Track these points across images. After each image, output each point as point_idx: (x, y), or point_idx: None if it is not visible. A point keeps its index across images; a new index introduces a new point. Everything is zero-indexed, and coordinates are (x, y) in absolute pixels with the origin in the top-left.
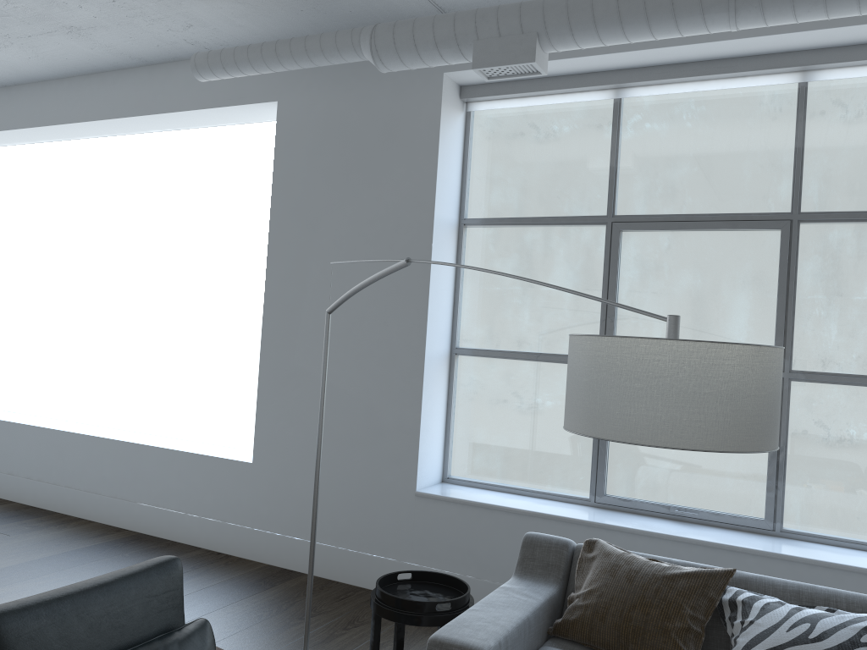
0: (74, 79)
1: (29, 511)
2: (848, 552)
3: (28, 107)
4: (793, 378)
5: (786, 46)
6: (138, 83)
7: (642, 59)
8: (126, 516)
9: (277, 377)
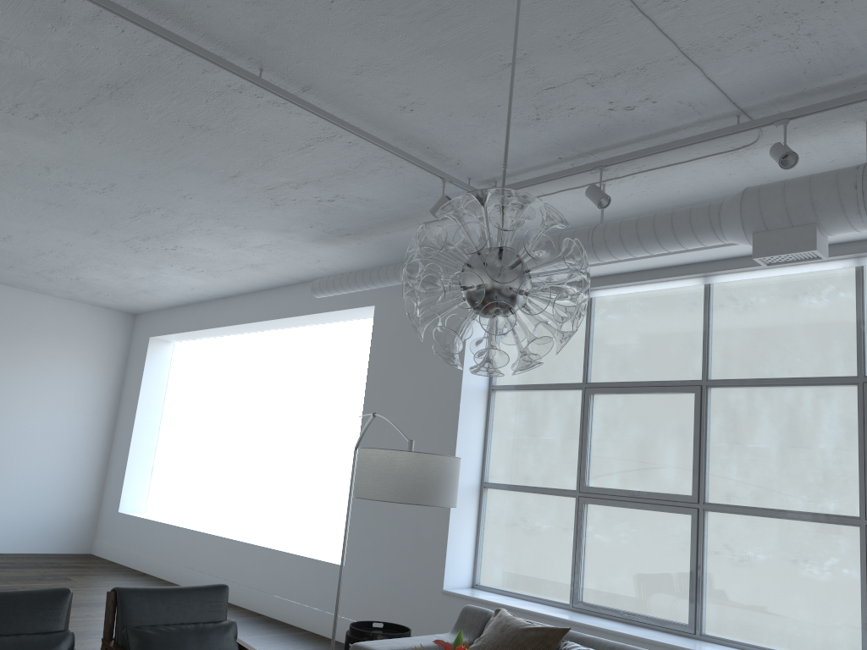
0: (262, 292)
1: None
2: None
3: (235, 311)
4: (706, 509)
5: (683, 260)
6: (297, 294)
7: (594, 272)
8: (265, 605)
9: (362, 501)
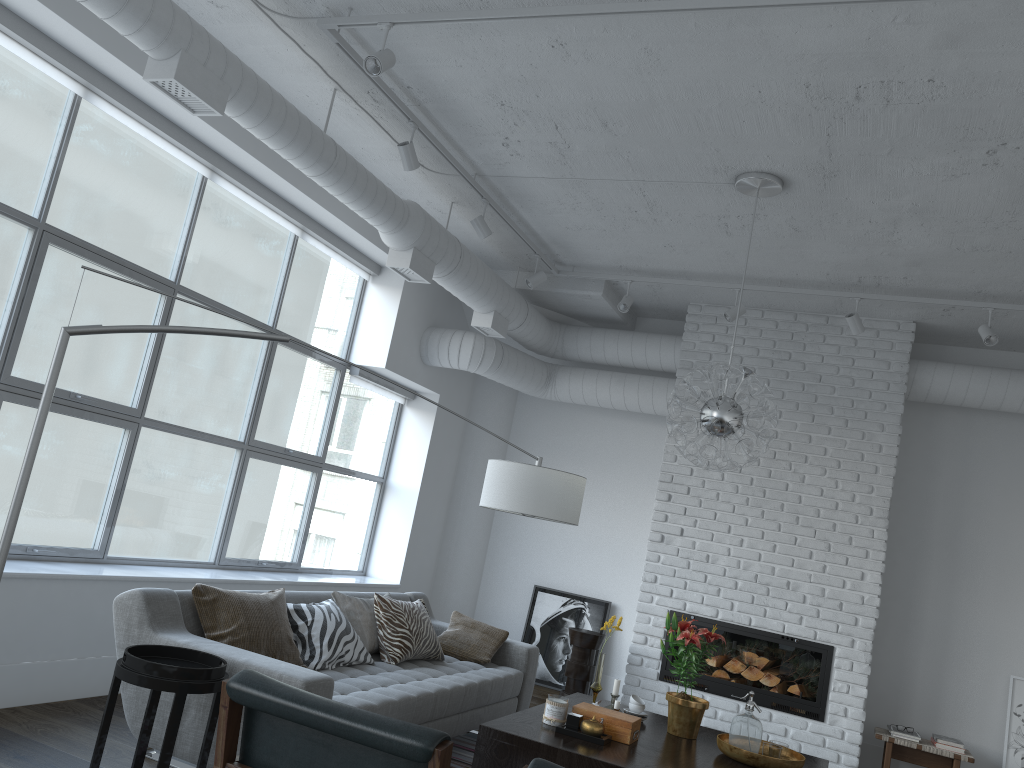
0: None
1: None
2: (156, 568)
3: None
4: (144, 424)
5: (228, 153)
6: None
7: (144, 91)
8: None
9: None
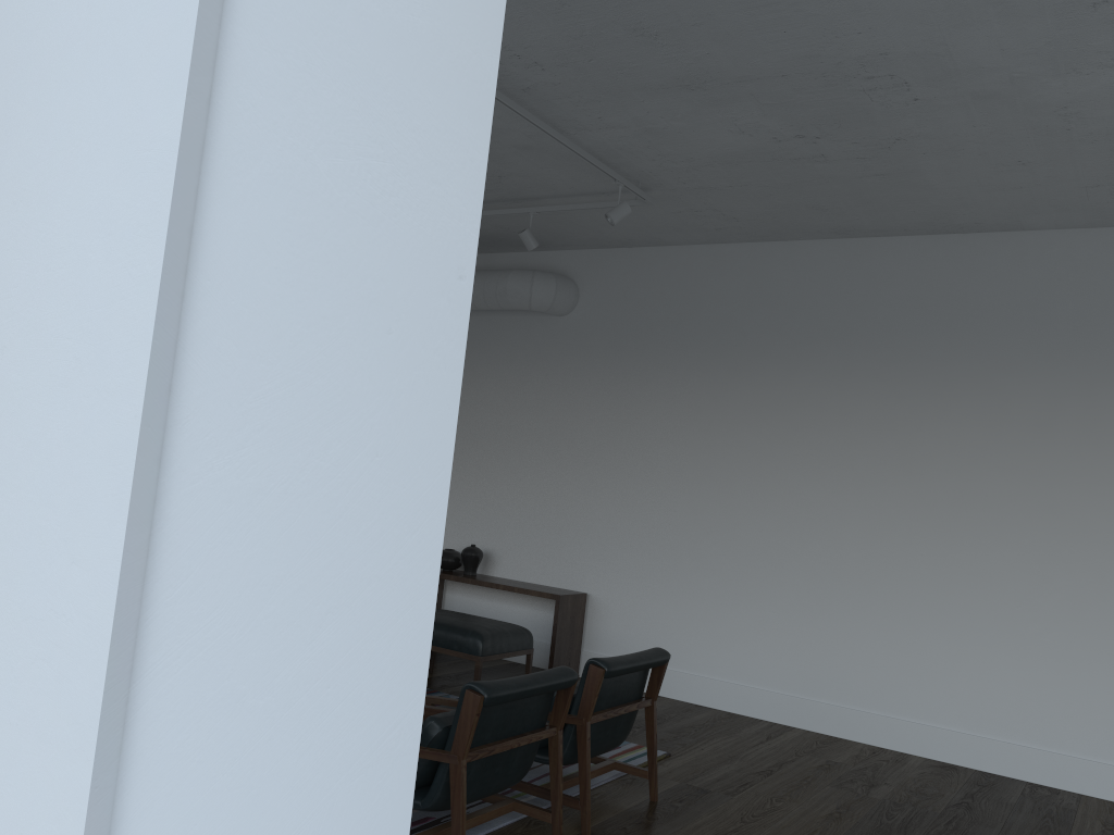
0: None
1: None
2: None
3: None
4: None
5: None
6: None
7: None
8: None
9: None
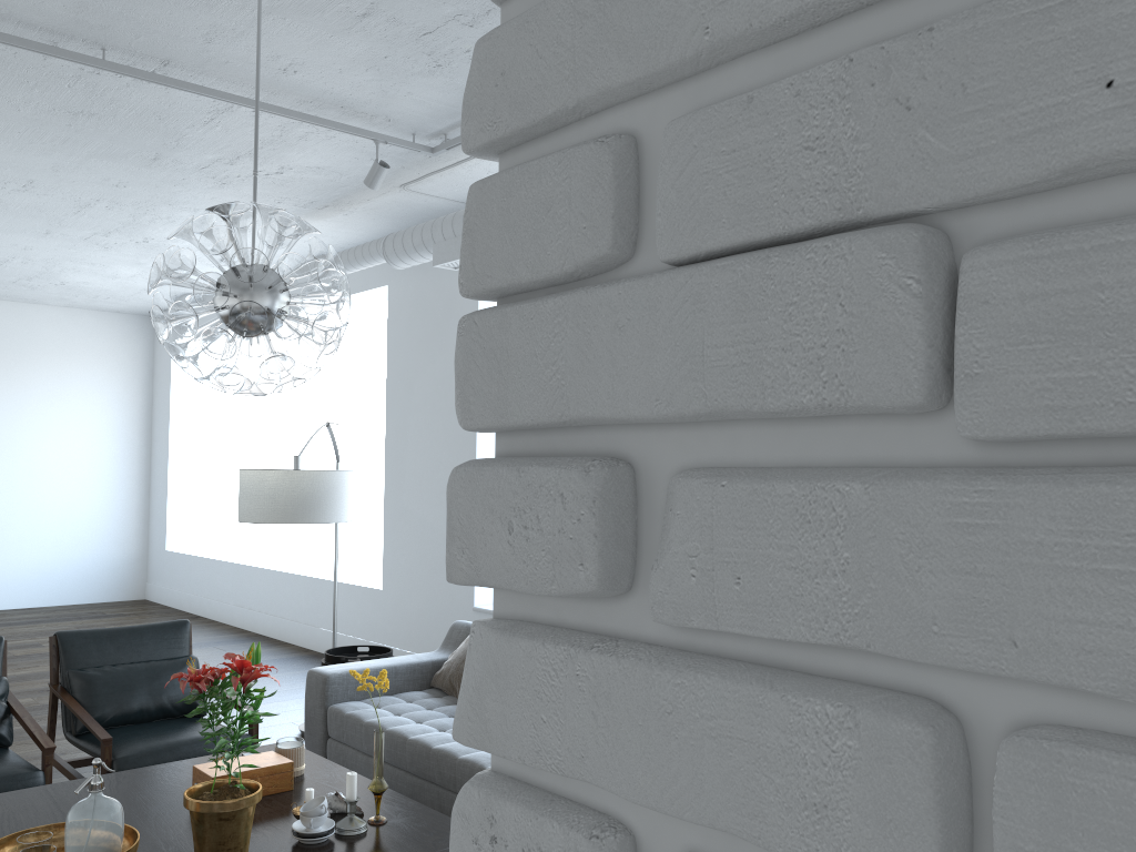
0: None
1: (255, 637)
2: None
3: None
4: None
5: None
6: None
7: None
8: (313, 639)
9: (394, 516)
